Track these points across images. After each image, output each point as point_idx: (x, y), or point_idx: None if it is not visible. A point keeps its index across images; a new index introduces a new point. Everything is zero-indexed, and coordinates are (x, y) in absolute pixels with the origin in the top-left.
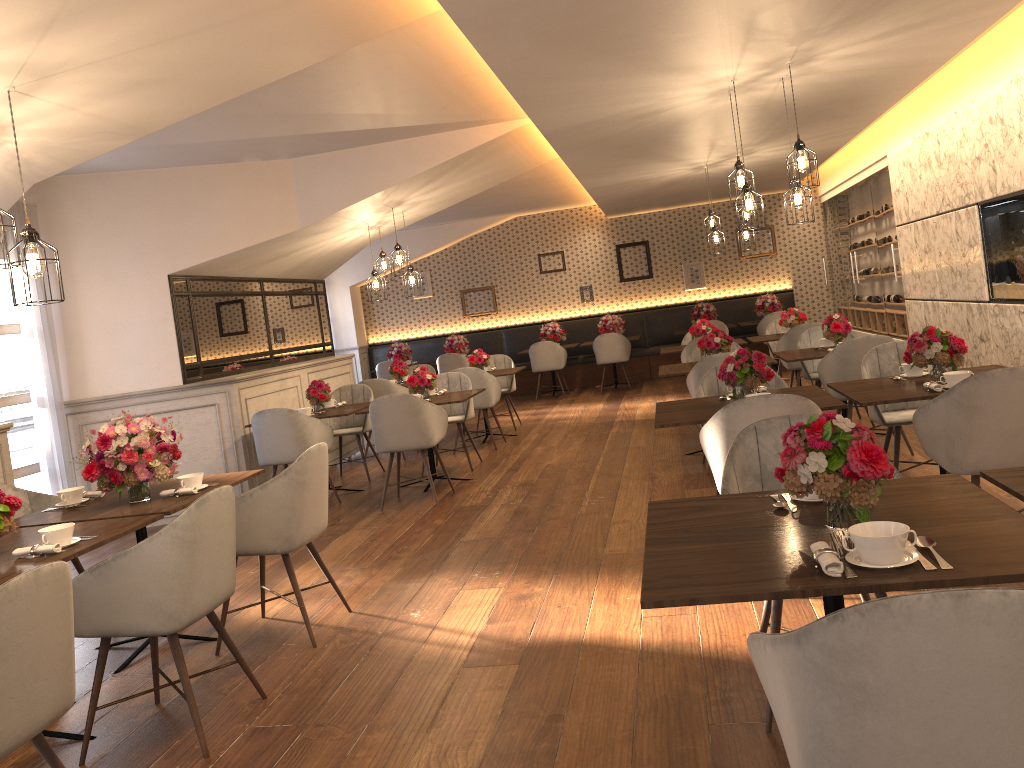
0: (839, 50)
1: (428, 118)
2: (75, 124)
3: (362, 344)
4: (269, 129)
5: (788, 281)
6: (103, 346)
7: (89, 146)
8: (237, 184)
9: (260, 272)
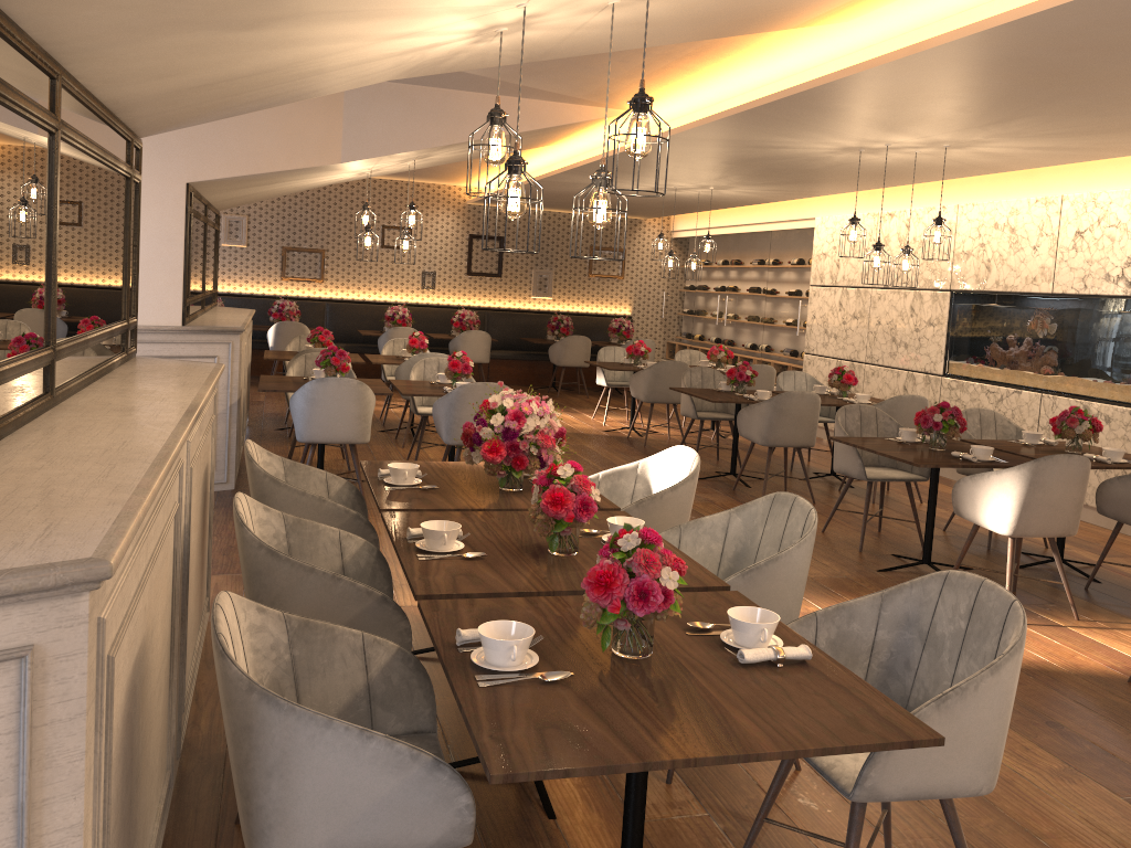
0: (991, 148)
1: (556, 85)
2: (543, 40)
3: None
4: None
5: (629, 307)
6: None
7: (495, 60)
8: None
9: (220, 195)
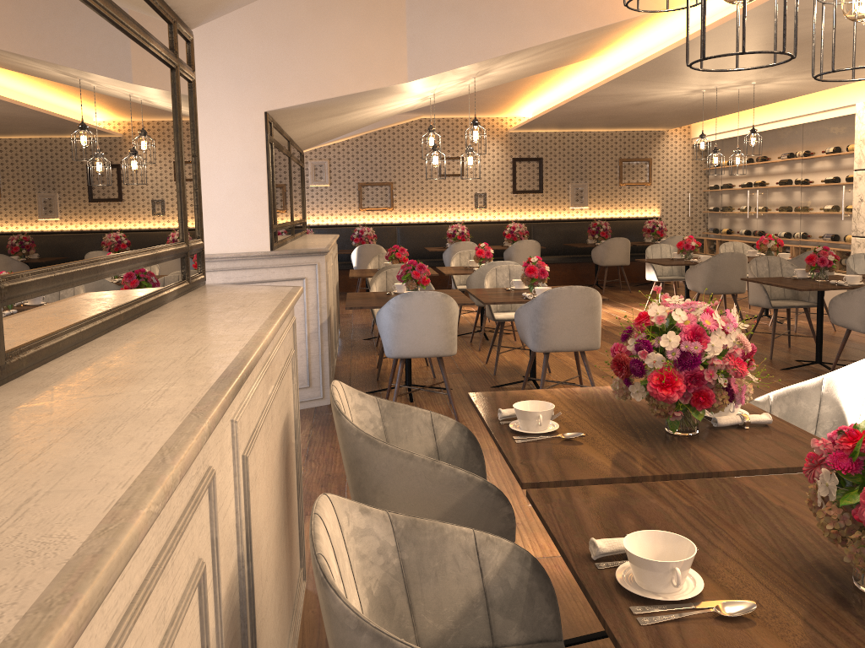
0: None
1: None
2: None
3: None
4: None
5: (657, 210)
6: None
7: None
8: (349, 15)
9: (299, 129)
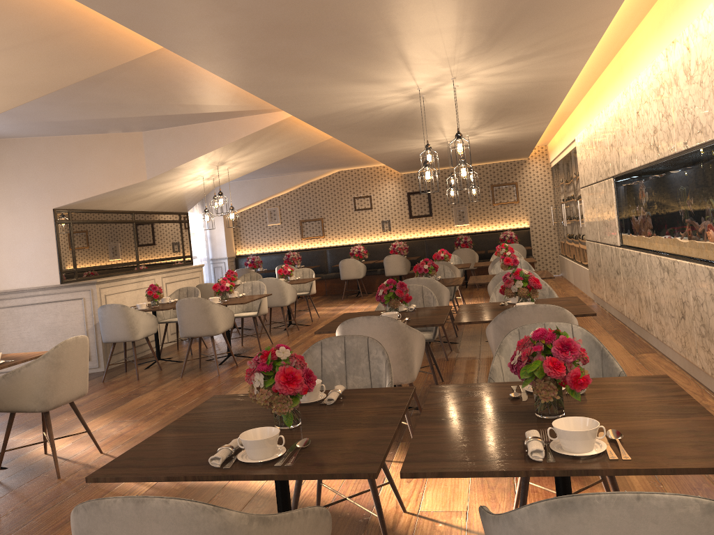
0: (484, 70)
1: (226, 107)
2: None
3: (231, 255)
4: (113, 113)
5: (527, 222)
6: (5, 256)
7: None
8: (104, 148)
9: (130, 207)
